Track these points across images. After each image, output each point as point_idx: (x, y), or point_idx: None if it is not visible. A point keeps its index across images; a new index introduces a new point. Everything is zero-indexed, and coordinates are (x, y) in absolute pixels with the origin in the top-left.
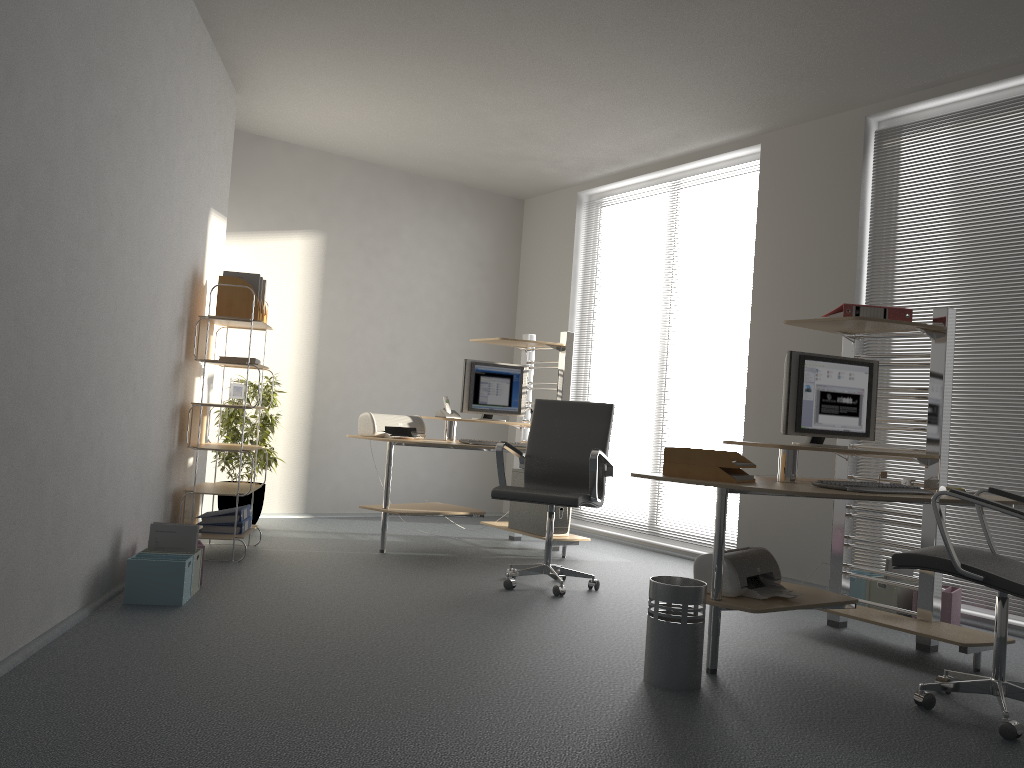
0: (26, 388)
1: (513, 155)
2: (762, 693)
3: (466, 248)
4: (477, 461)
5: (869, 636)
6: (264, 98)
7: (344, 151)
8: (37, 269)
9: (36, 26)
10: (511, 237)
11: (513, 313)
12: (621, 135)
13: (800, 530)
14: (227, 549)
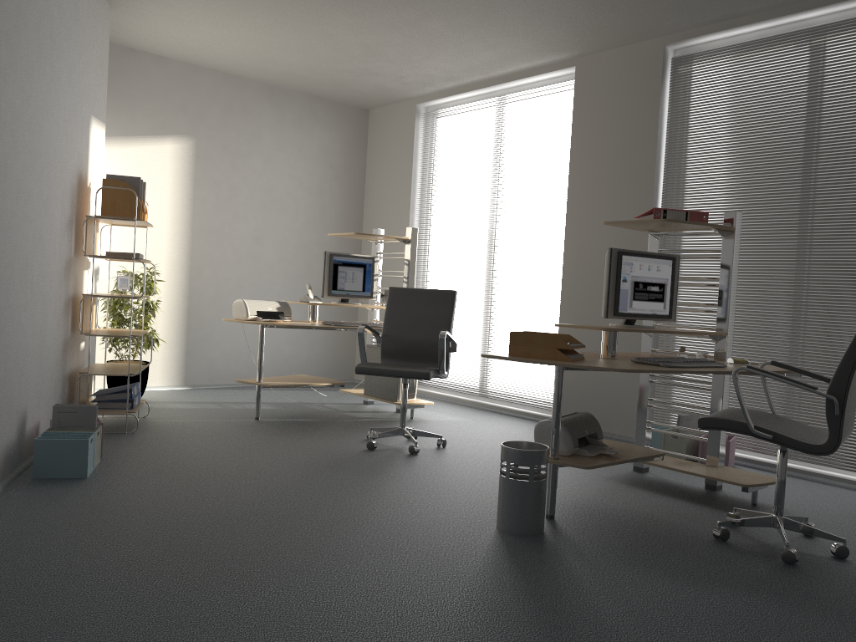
0: None
1: (362, 71)
2: (593, 534)
3: (319, 152)
4: (332, 336)
5: (667, 479)
6: (136, 14)
7: (209, 64)
8: None
9: None
10: (358, 143)
11: (361, 209)
12: (457, 56)
13: (606, 391)
14: (119, 421)
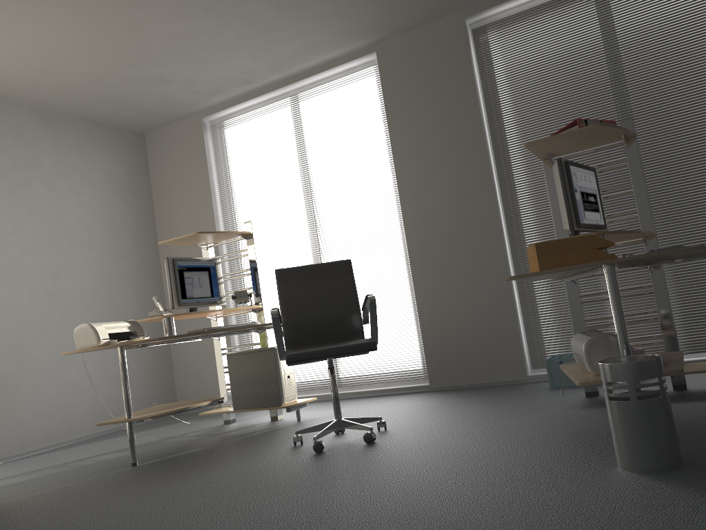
0: None
1: (154, 78)
2: None
3: (104, 177)
4: (149, 369)
5: None
6: None
7: None
8: None
9: None
10: (140, 166)
11: (154, 232)
12: (263, 48)
13: (483, 342)
14: None
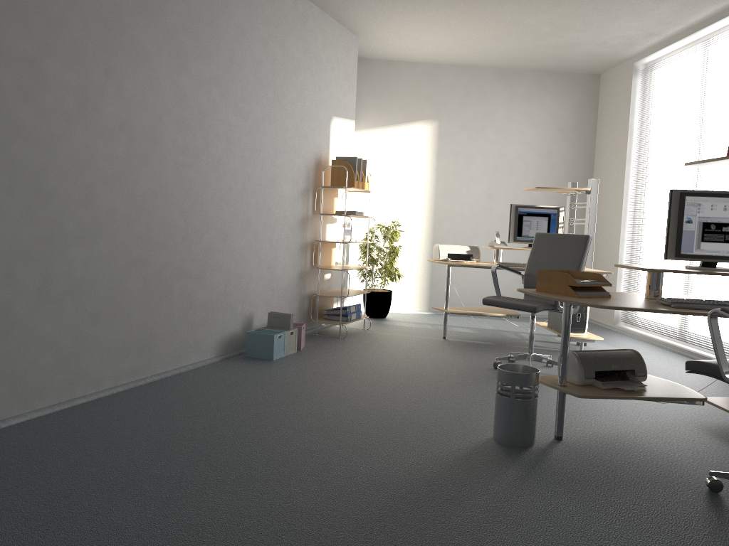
0: (146, 237)
1: (564, 44)
2: (575, 458)
3: (548, 119)
4: None
5: None
6: (375, 37)
7: (447, 61)
8: (148, 173)
9: (129, 42)
10: (588, 105)
11: (591, 165)
12: (637, 14)
13: None
14: (347, 330)
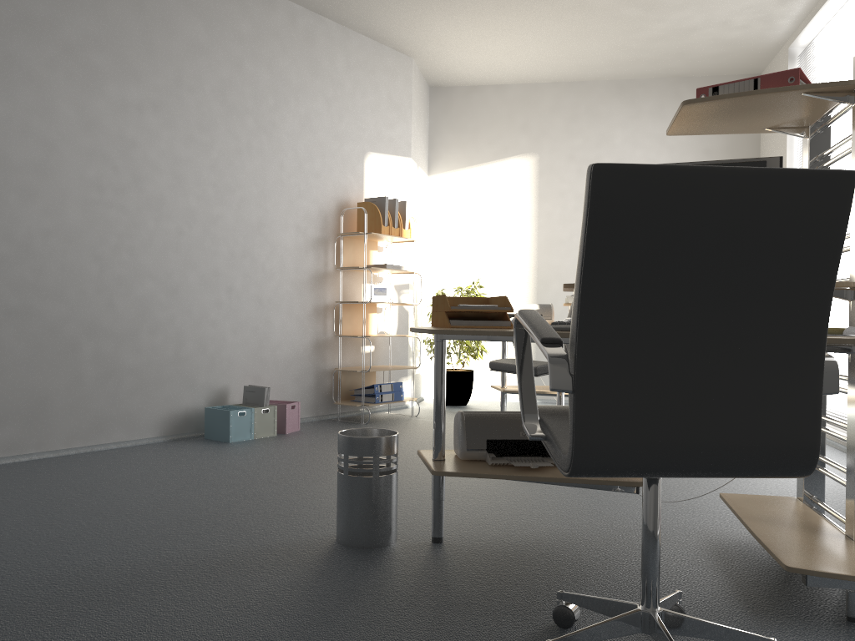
0: (34, 284)
1: (674, 31)
2: (417, 566)
3: (689, 139)
4: None
5: None
6: (430, 55)
7: (544, 78)
8: (35, 209)
9: (1, 59)
10: None
11: None
12: None
13: None
14: (387, 417)
